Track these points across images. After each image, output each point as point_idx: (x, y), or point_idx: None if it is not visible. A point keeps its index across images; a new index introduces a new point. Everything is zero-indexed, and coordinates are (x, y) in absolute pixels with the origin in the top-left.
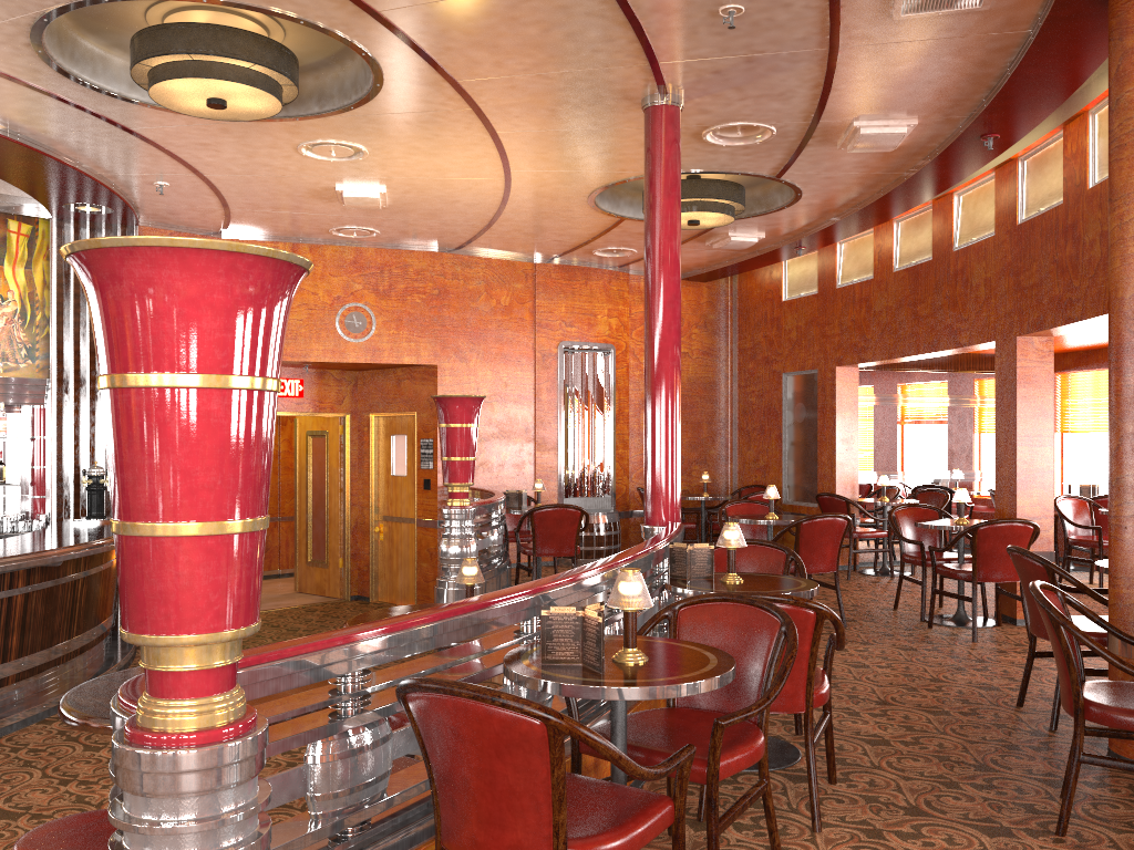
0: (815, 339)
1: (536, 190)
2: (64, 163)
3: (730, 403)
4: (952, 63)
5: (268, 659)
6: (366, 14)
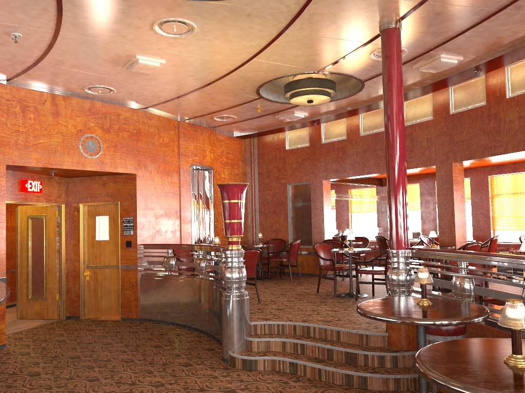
0: (308, 167)
1: (245, 74)
2: None
3: (253, 199)
4: (522, 29)
5: None
6: None
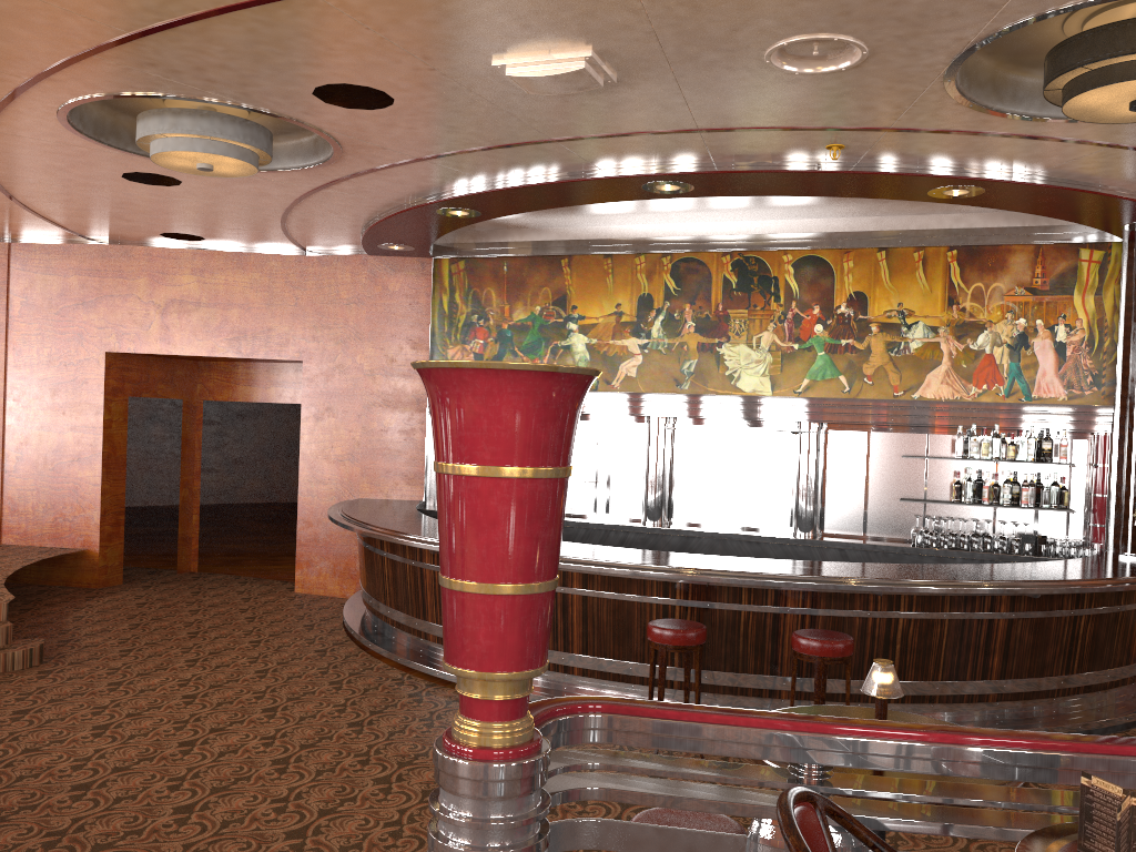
0: None
1: None
2: (1081, 190)
3: None
4: None
5: (689, 718)
6: None
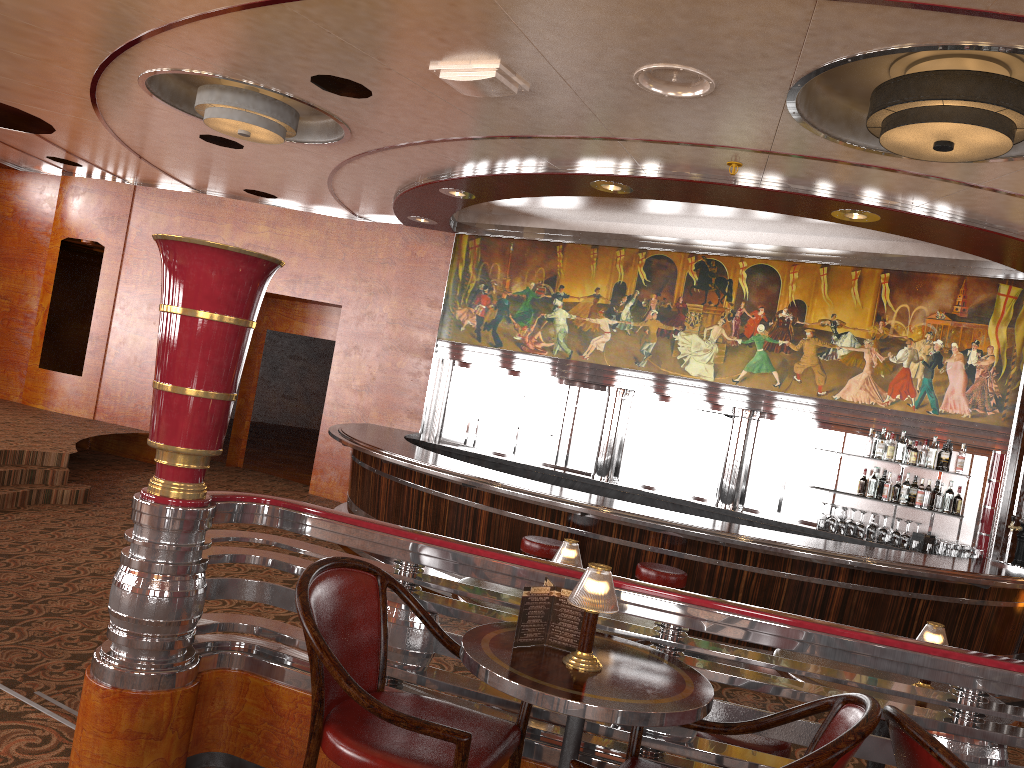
0: None
1: None
2: (966, 225)
3: None
4: None
5: (332, 517)
6: (981, 17)
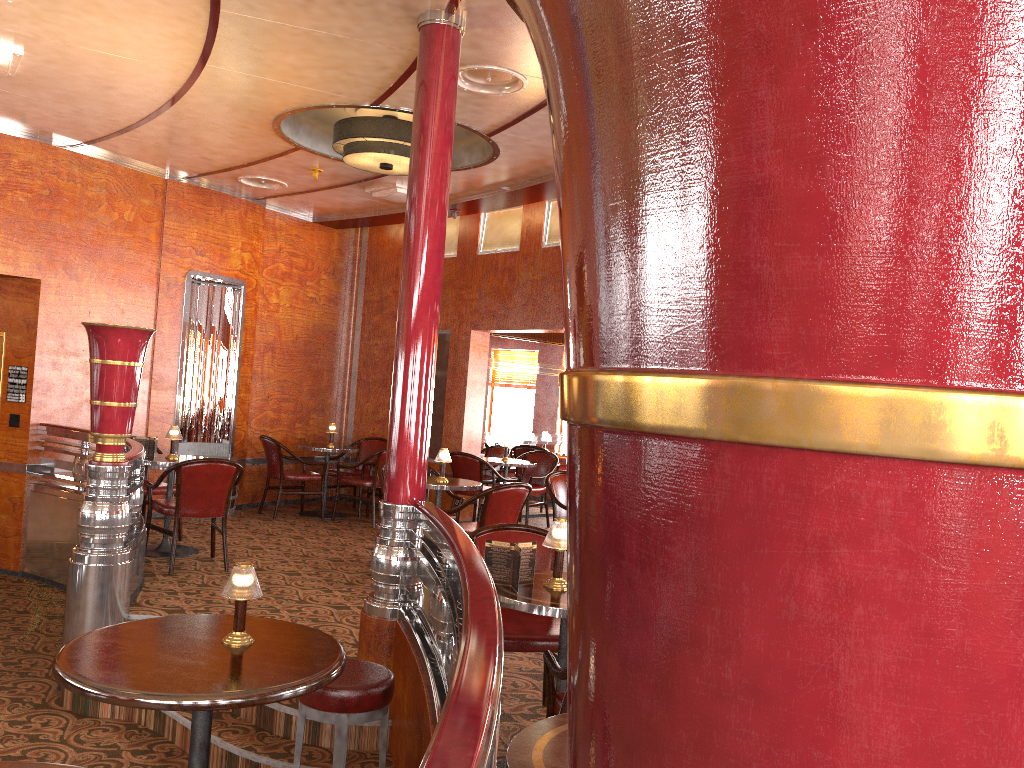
0: (451, 301)
1: (221, 95)
2: None
3: (350, 353)
4: None
5: None
6: None
